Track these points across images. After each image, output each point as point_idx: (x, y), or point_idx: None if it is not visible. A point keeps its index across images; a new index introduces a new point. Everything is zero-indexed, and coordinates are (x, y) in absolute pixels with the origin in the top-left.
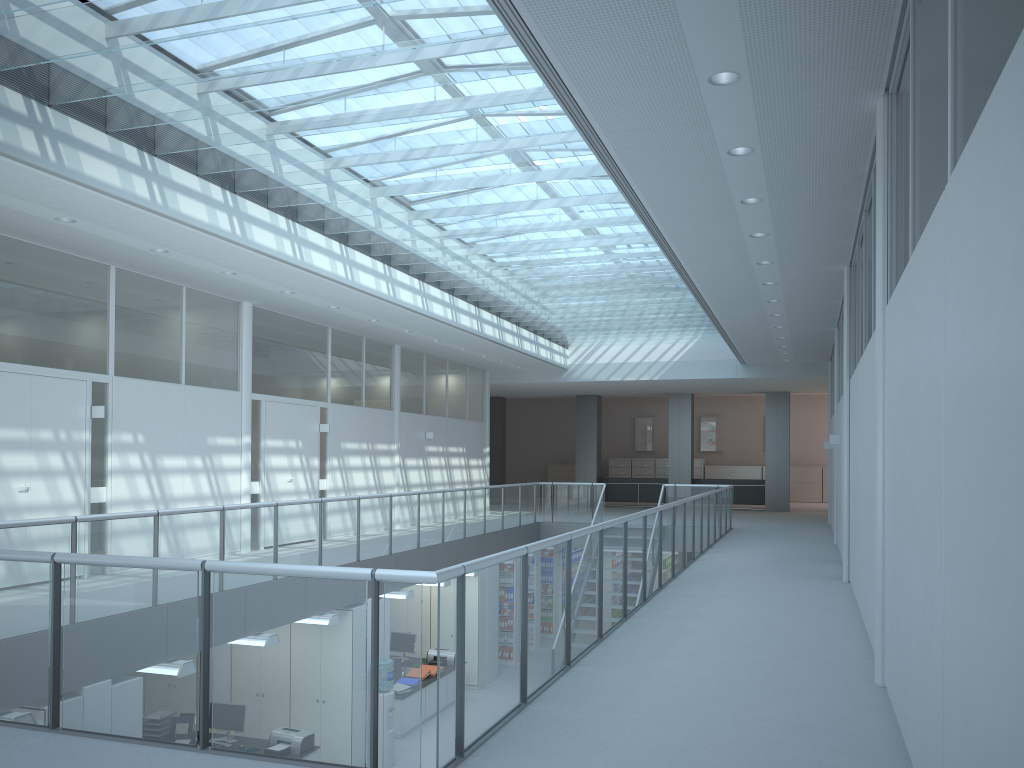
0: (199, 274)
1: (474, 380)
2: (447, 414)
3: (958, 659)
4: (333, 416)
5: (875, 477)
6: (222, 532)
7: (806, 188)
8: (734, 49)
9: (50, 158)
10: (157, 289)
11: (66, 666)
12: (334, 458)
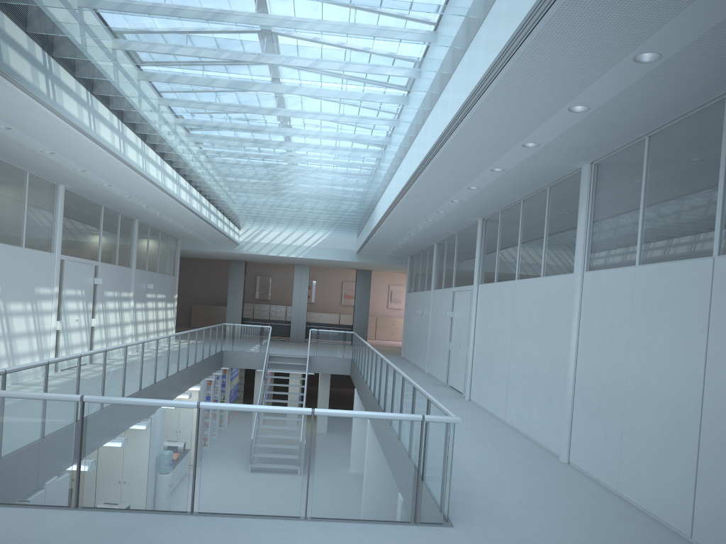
0: (53, 167)
1: (172, 246)
2: (158, 270)
3: (723, 458)
4: (101, 272)
5: (569, 357)
6: (104, 367)
7: (507, 187)
8: (550, 137)
9: (50, 96)
10: (12, 173)
11: (204, 473)
12: (100, 303)
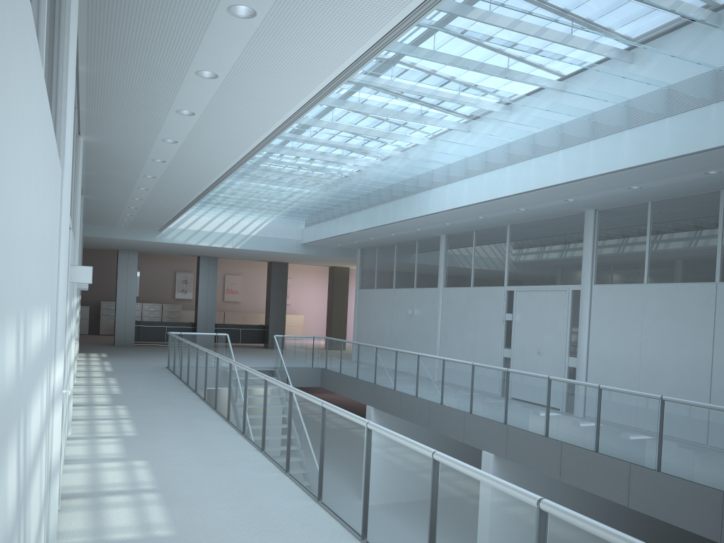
0: (145, 104)
1: None
2: None
3: None
4: None
5: None
6: (324, 432)
7: None
8: None
9: None
10: None
11: None
12: None
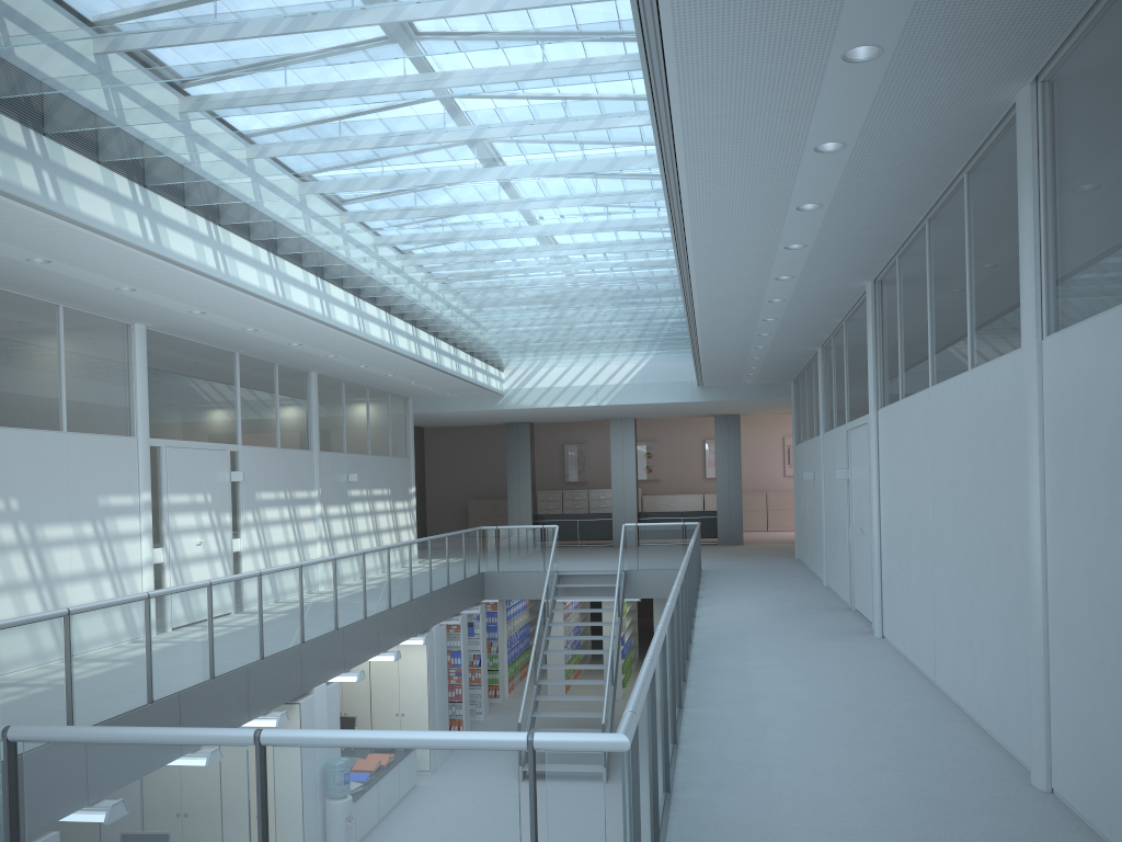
0: (85, 290)
1: (396, 410)
2: (370, 451)
3: None
4: (245, 461)
5: (1028, 542)
6: (148, 627)
7: (878, 193)
8: (895, 15)
9: None
10: (26, 310)
11: None
12: (248, 512)
